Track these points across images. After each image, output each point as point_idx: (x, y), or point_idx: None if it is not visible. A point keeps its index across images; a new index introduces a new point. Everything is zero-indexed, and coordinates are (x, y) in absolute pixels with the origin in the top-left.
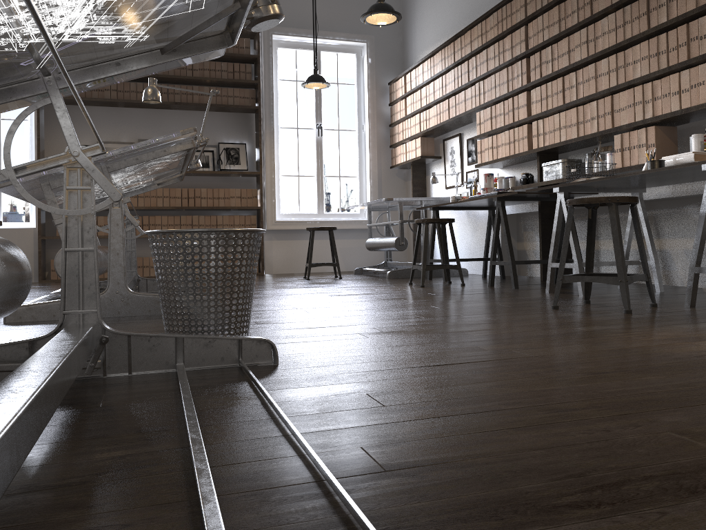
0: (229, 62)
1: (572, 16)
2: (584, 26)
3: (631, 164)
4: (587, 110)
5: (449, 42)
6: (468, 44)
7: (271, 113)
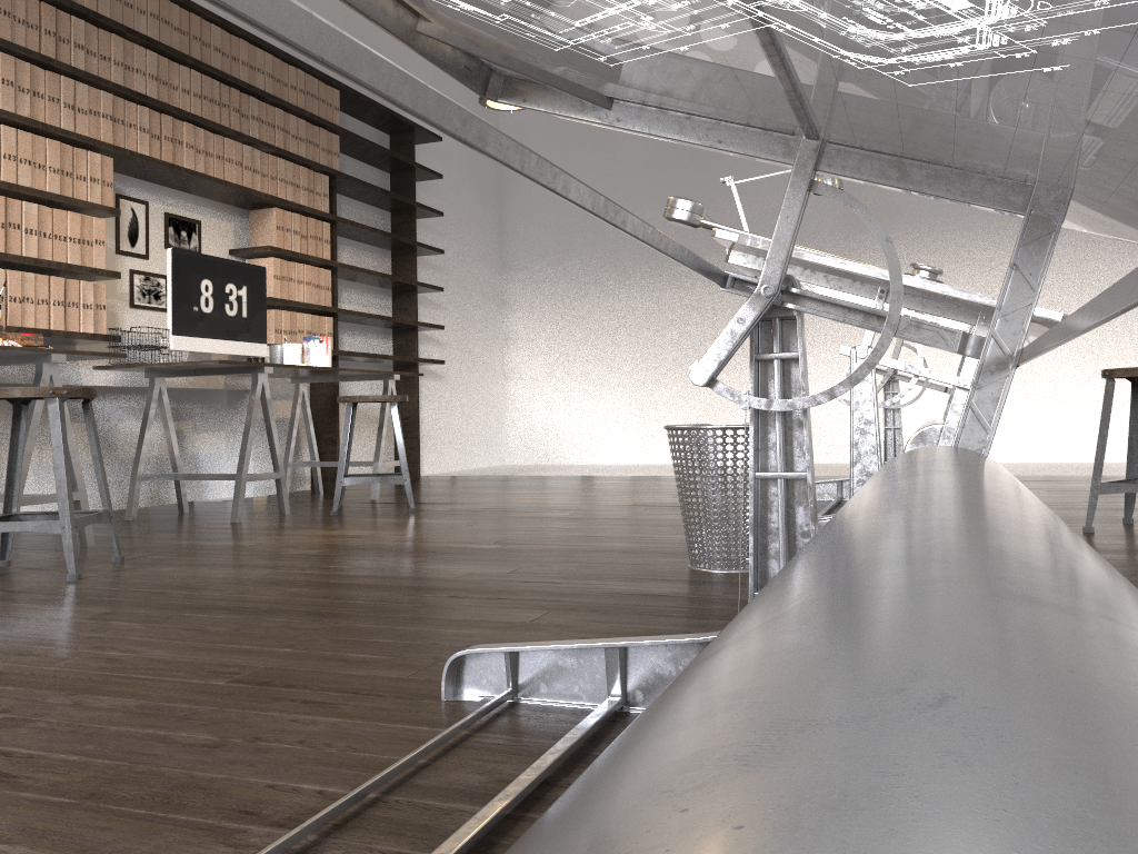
0: None
1: None
2: None
3: None
4: None
5: None
6: None
7: None
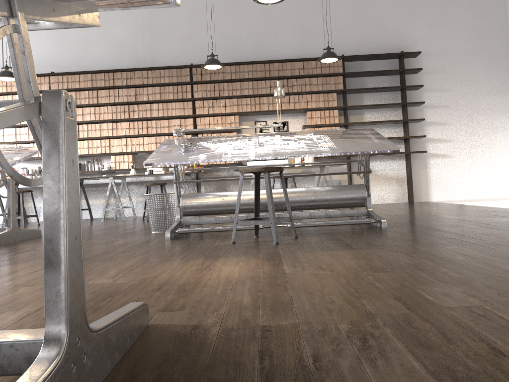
0: None
1: (85, 99)
2: (91, 106)
3: (119, 168)
4: (94, 142)
5: None
6: None
7: None
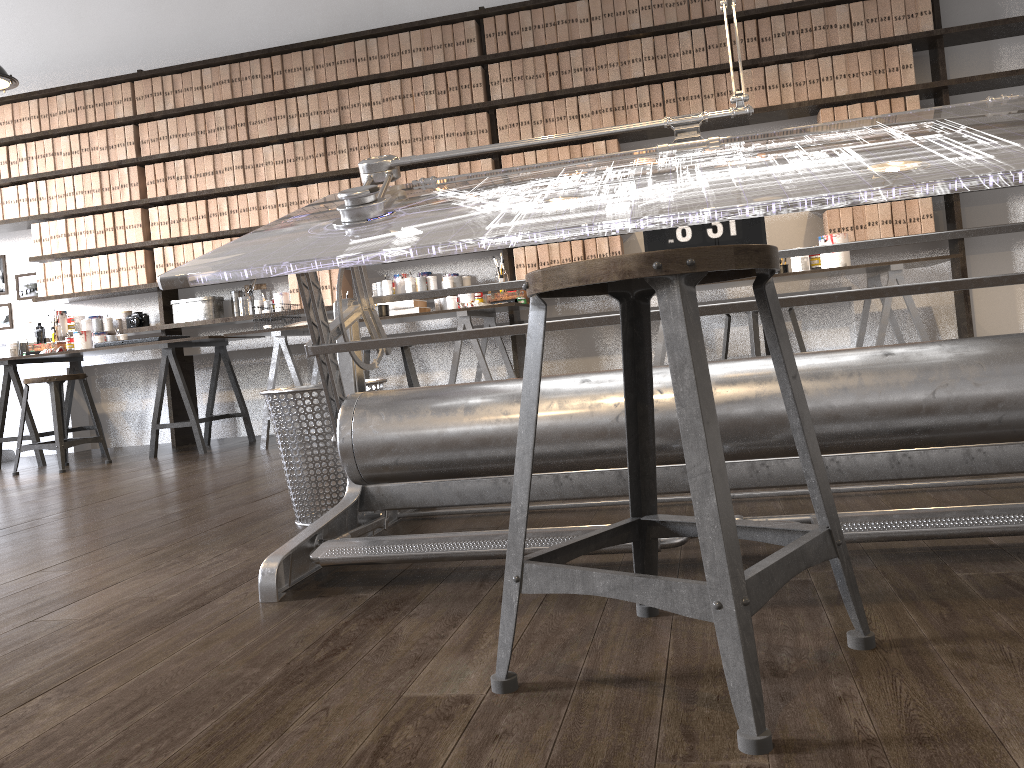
0: None
1: (219, 133)
2: (235, 148)
3: None
4: None
5: None
6: (8, 123)
7: None
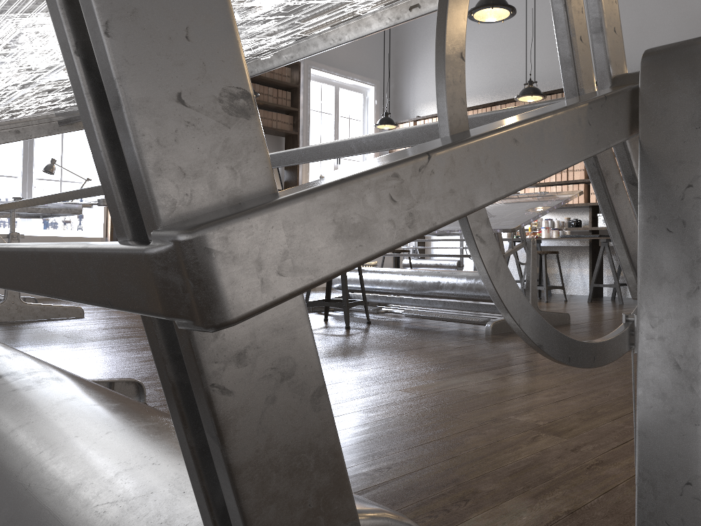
0: (267, 86)
1: None
2: None
3: None
4: None
5: (485, 106)
6: None
7: (308, 140)
